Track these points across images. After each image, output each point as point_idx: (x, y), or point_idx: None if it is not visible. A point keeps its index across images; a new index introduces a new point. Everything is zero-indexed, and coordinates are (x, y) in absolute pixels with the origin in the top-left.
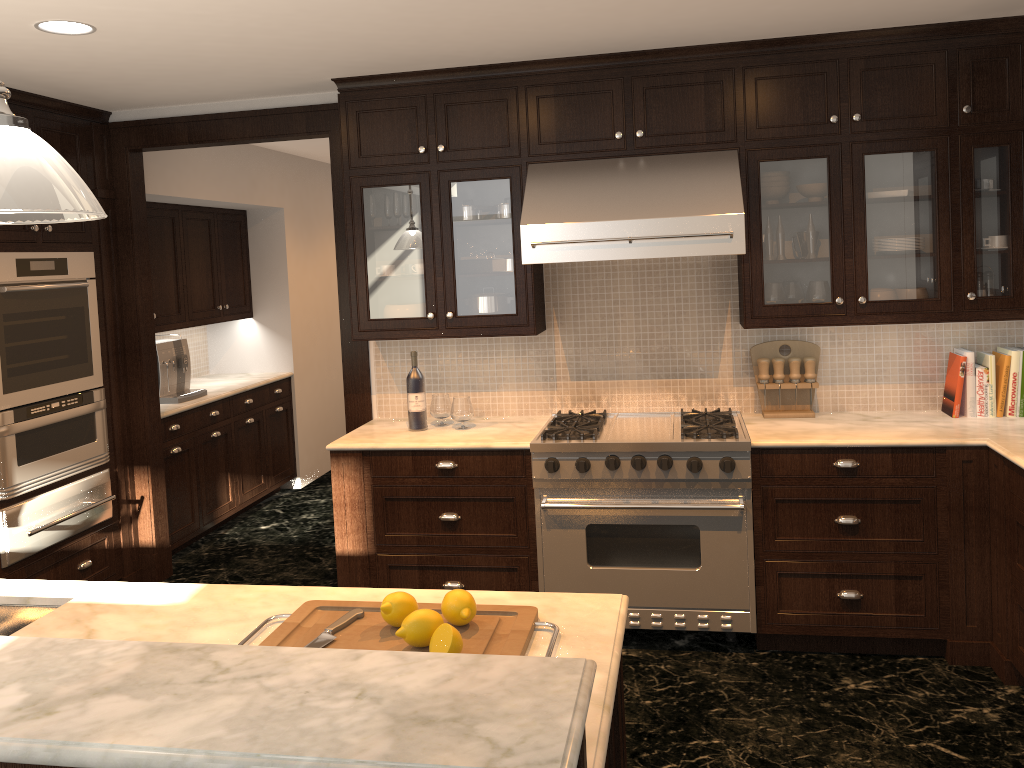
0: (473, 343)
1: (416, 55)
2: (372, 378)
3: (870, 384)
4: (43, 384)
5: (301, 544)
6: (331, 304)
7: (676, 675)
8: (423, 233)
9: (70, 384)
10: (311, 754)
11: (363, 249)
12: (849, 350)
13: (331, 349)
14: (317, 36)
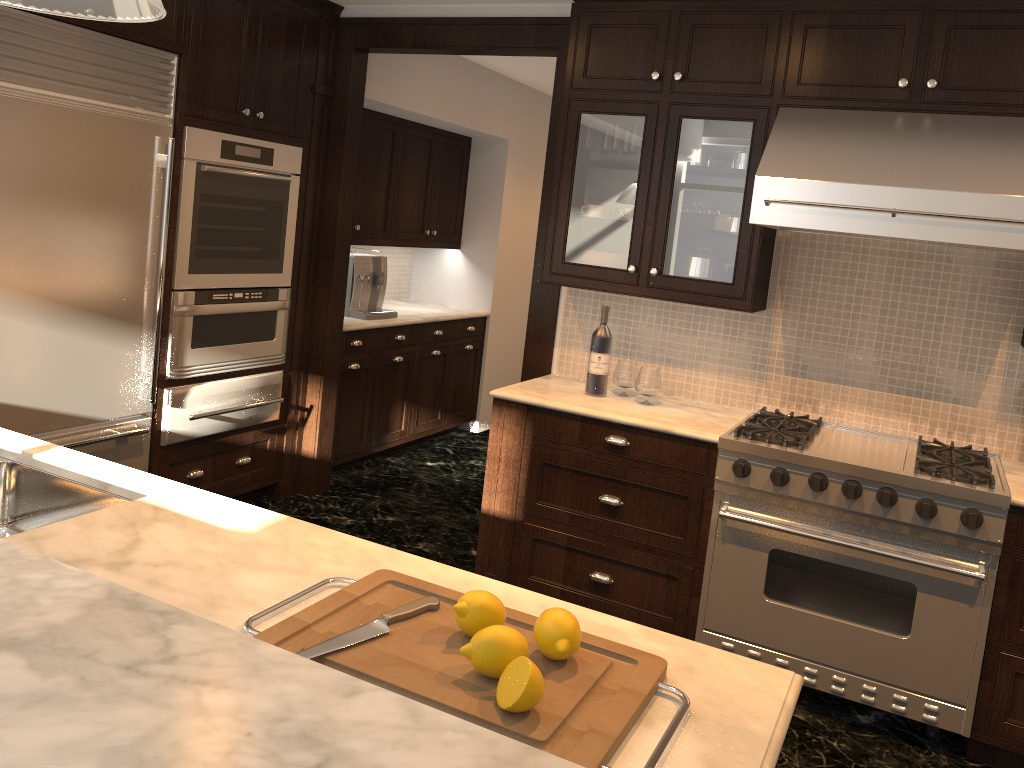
0: (676, 310)
1: None
2: (558, 329)
3: None
4: (229, 272)
5: (461, 490)
6: None
7: (851, 760)
8: (640, 173)
9: (257, 277)
10: None
11: (570, 182)
12: None
13: None
14: None
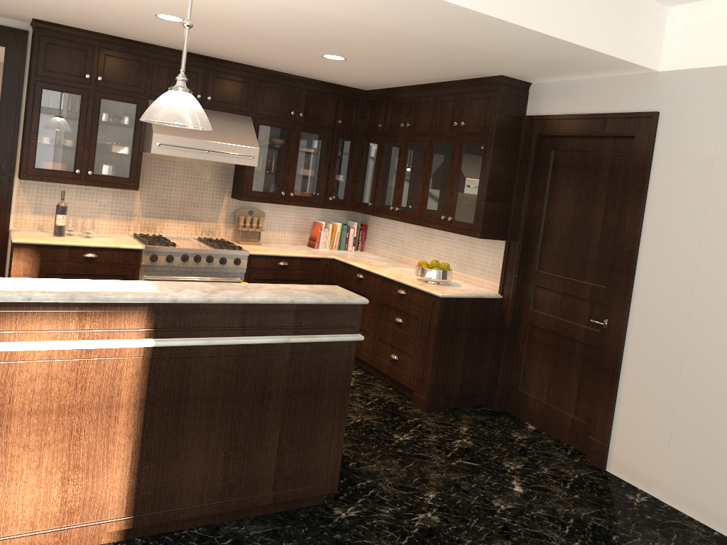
0: (86, 190)
1: (109, 28)
2: (13, 203)
3: (281, 232)
4: None
5: None
6: None
7: None
8: (80, 123)
9: None
10: (308, 296)
11: (37, 125)
12: (275, 216)
13: None
14: (80, 10)
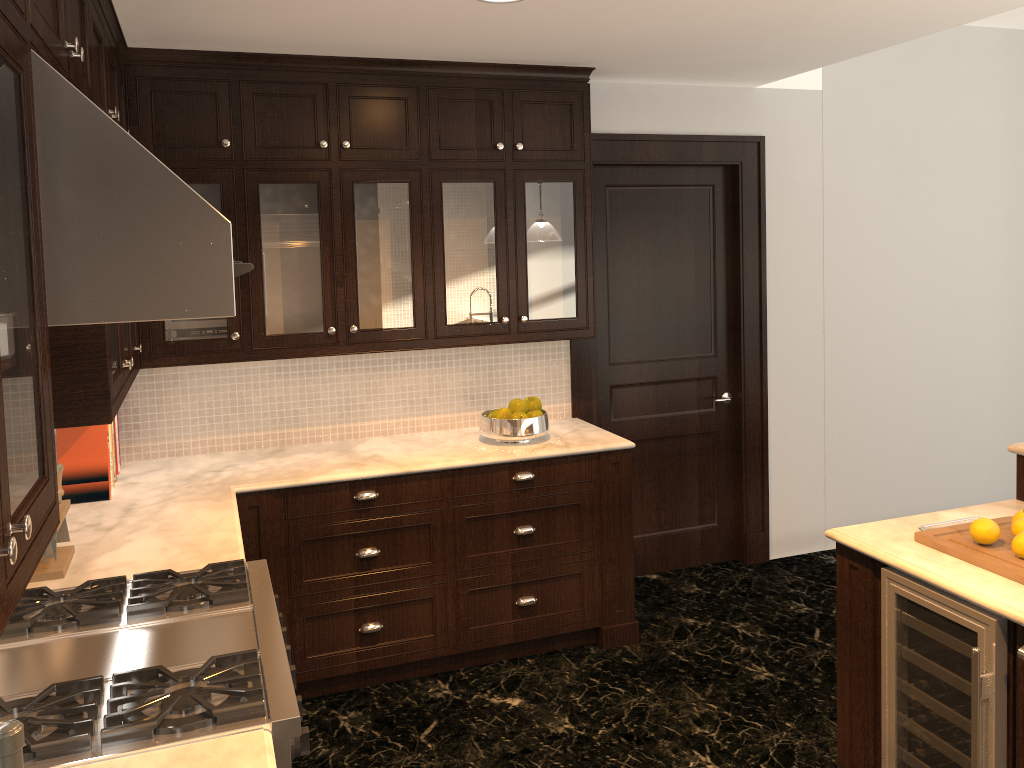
0: None
1: None
2: None
3: None
4: None
5: None
6: None
7: None
8: None
9: None
10: None
11: None
12: None
13: None
14: None
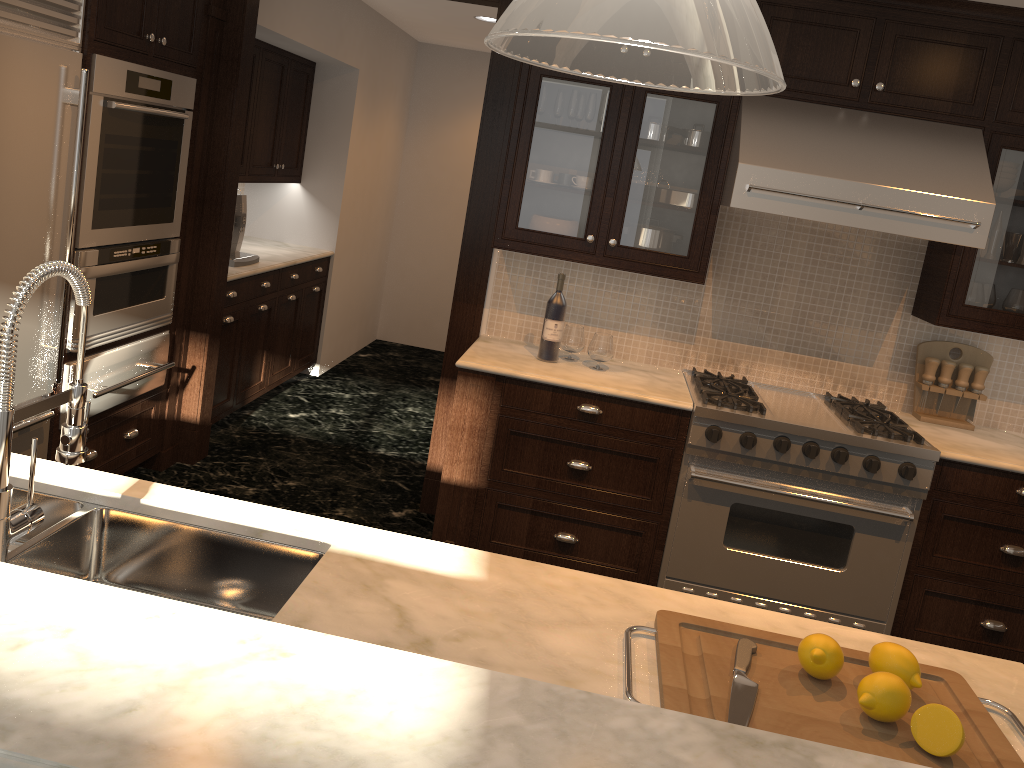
0: (612, 275)
1: None
2: (488, 290)
3: None
4: (128, 224)
5: (341, 444)
6: (375, 184)
7: None
8: (602, 144)
9: (151, 229)
10: None
11: (528, 147)
12: (1019, 367)
13: (367, 233)
14: None
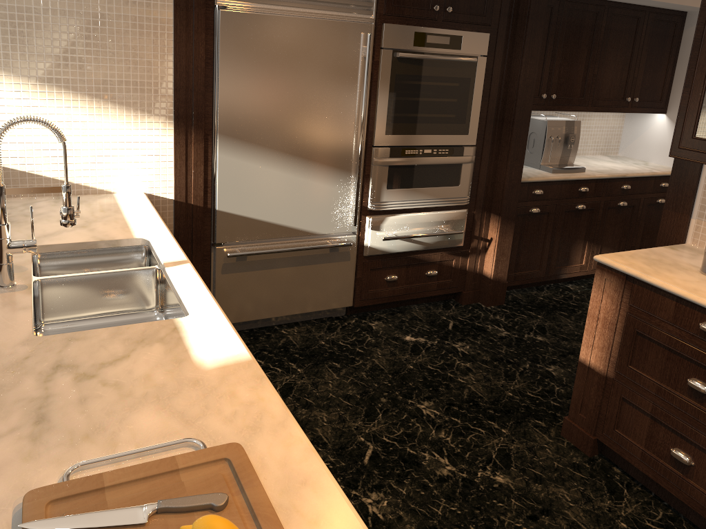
0: None
1: None
2: (696, 201)
3: None
4: (420, 133)
5: None
6: None
7: None
8: None
9: (444, 138)
10: None
11: None
12: None
13: None
14: None
